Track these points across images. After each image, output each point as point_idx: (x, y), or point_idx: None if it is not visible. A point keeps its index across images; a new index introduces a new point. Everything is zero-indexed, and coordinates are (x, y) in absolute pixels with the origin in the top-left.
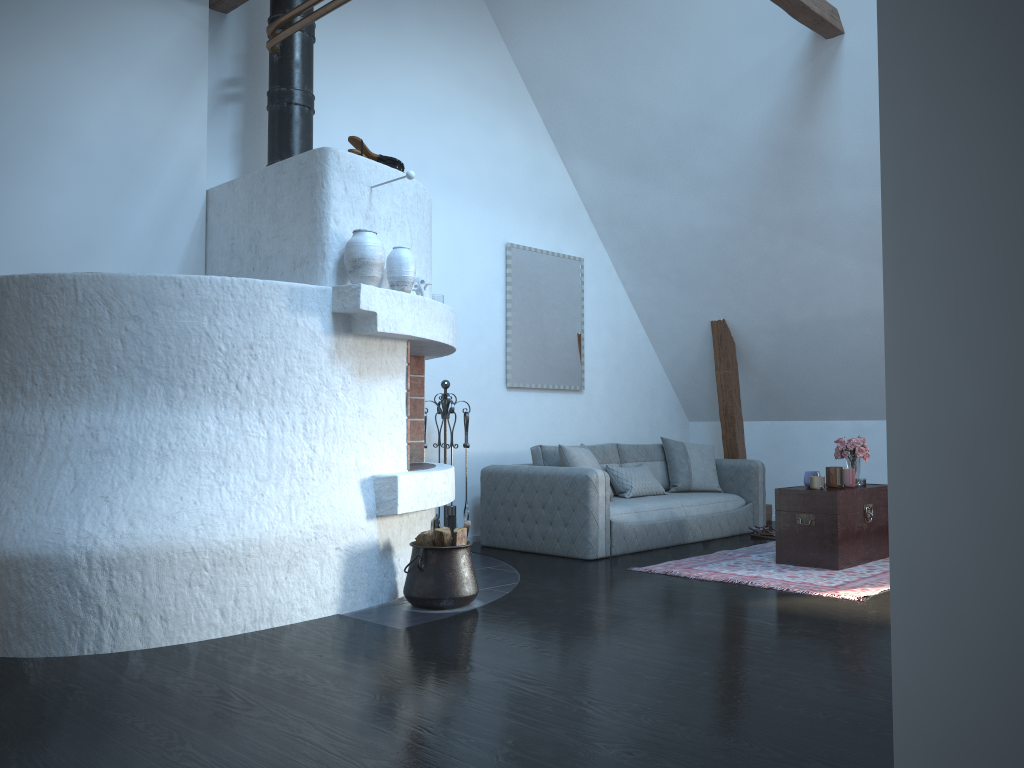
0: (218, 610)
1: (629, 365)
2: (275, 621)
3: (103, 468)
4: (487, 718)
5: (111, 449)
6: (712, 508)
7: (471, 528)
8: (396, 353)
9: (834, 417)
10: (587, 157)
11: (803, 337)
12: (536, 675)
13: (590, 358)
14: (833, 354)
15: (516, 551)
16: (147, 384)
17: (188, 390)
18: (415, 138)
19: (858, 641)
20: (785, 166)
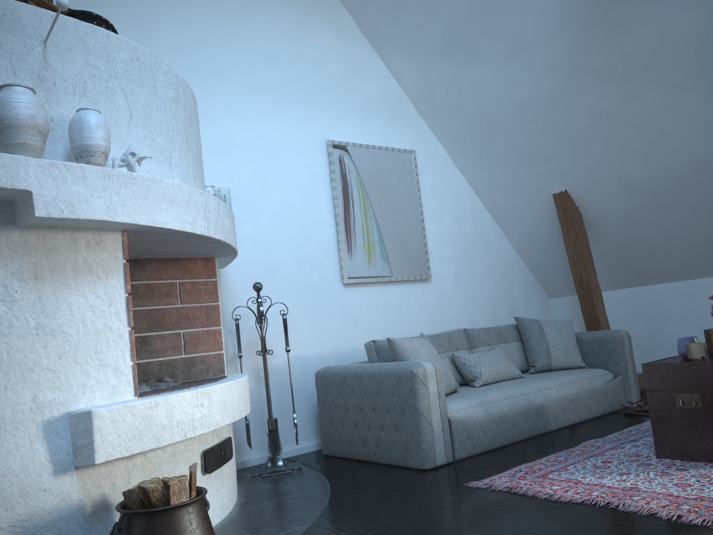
0: None
1: (478, 250)
2: None
3: None
4: None
5: None
6: (575, 387)
7: (317, 434)
8: (103, 248)
9: (699, 275)
10: (402, 49)
11: (653, 194)
12: None
13: (435, 247)
14: (689, 207)
15: (354, 460)
16: None
17: None
18: (210, 43)
19: None
20: (604, 3)
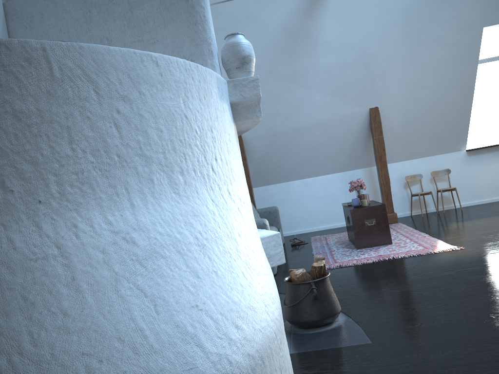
0: None
1: None
2: None
3: (166, 274)
4: None
5: (157, 251)
6: None
7: None
8: None
9: (291, 179)
10: None
11: (283, 138)
12: None
13: None
14: (297, 146)
15: None
16: (151, 173)
17: (185, 175)
18: None
19: None
20: (292, 43)
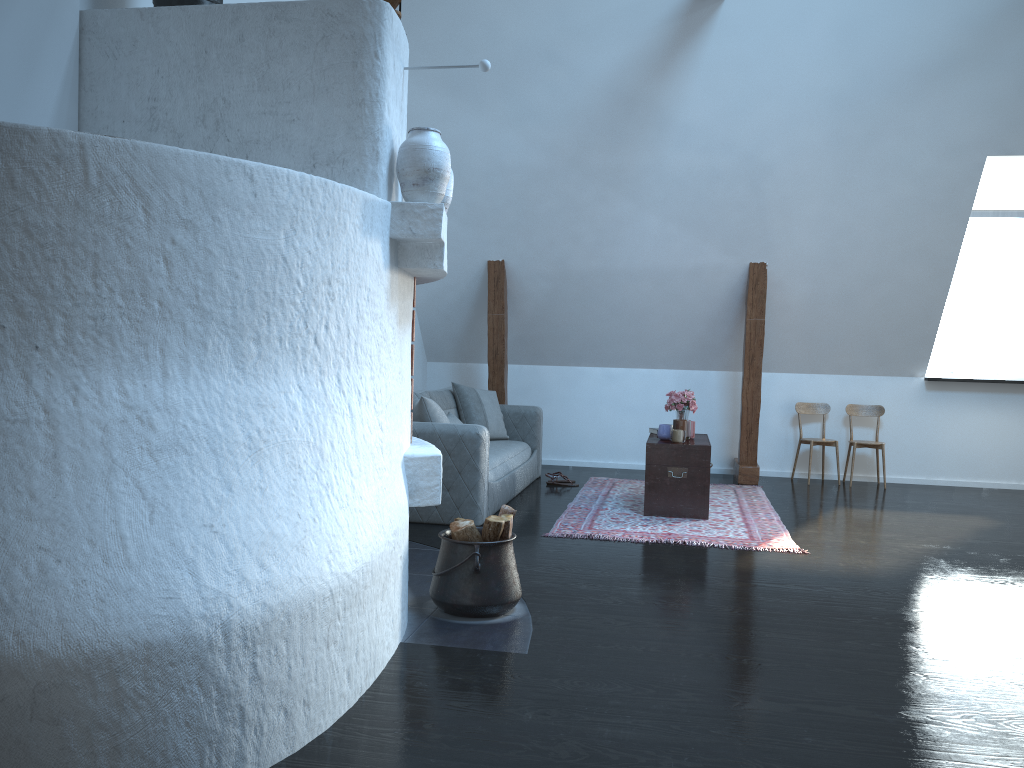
0: (345, 673)
1: None
2: (376, 670)
3: (182, 477)
4: (916, 764)
5: (181, 443)
6: (521, 458)
7: None
8: (411, 294)
9: (585, 363)
10: None
11: (581, 286)
12: (809, 693)
13: None
14: (605, 304)
15: None
16: (206, 334)
17: (262, 345)
18: None
19: (911, 599)
20: (622, 116)
